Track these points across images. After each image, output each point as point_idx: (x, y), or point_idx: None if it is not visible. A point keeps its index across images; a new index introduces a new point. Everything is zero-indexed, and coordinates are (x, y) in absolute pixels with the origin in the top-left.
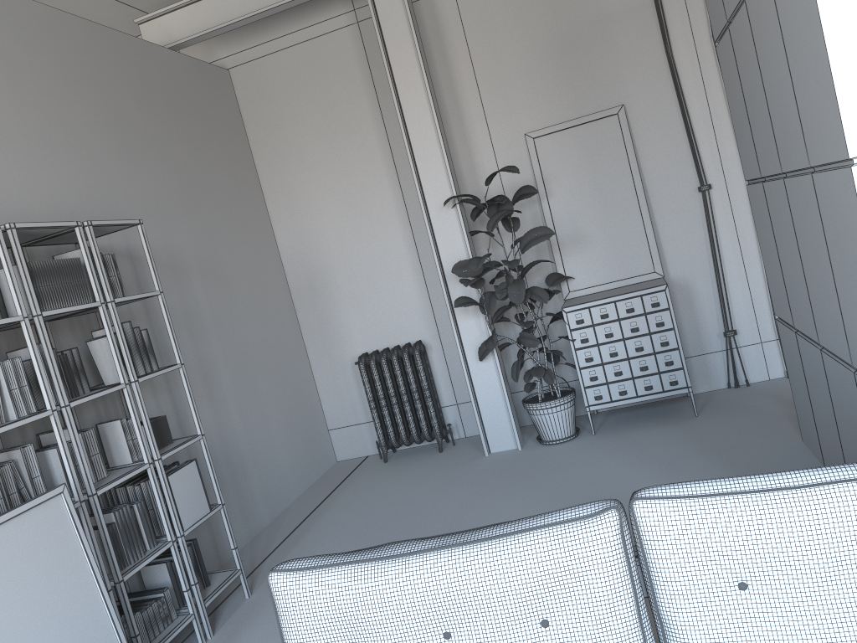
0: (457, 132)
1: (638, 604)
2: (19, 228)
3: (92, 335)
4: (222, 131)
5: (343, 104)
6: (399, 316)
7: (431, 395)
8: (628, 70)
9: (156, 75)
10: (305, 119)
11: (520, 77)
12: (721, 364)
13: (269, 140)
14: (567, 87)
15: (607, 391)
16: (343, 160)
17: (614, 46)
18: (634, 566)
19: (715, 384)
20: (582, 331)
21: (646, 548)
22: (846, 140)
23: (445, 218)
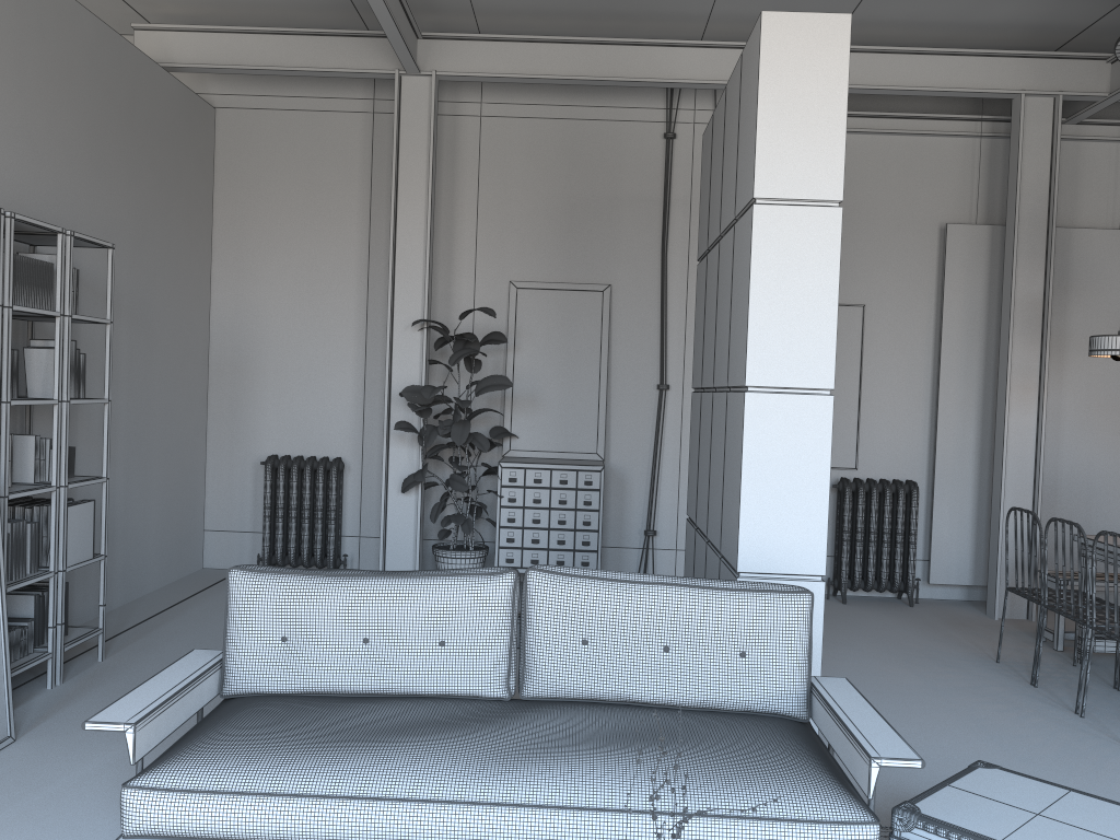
0: (443, 257)
1: (511, 642)
2: (17, 219)
3: (30, 343)
4: (191, 171)
5: (332, 188)
6: (325, 426)
7: (335, 519)
8: (623, 254)
9: (147, 95)
10: (285, 189)
11: (521, 225)
12: (635, 561)
13: (237, 196)
14: (563, 250)
15: (520, 556)
16: (314, 245)
17: (617, 227)
18: (516, 616)
19: None
20: (513, 490)
21: (528, 604)
22: (746, 372)
23: (408, 339)
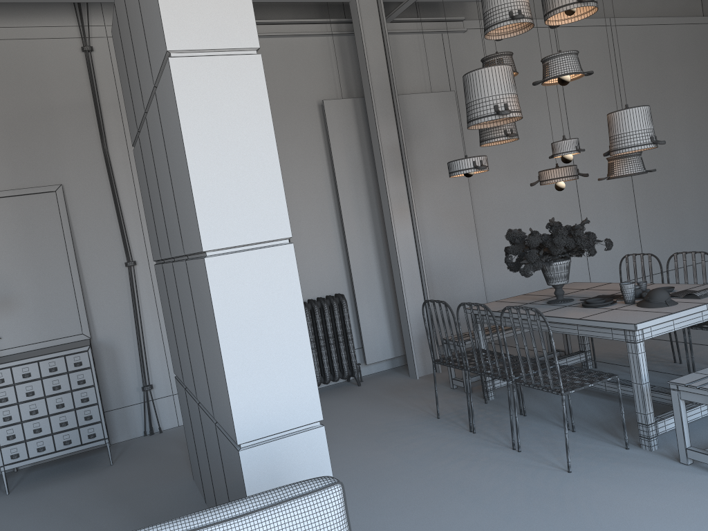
0: None
1: None
2: None
3: None
4: None
5: None
6: None
7: None
8: (68, 156)
9: None
10: None
11: None
12: (140, 415)
13: None
14: (7, 160)
15: (25, 448)
16: None
17: (57, 133)
18: None
19: (133, 433)
20: (3, 390)
21: None
22: (201, 236)
23: None
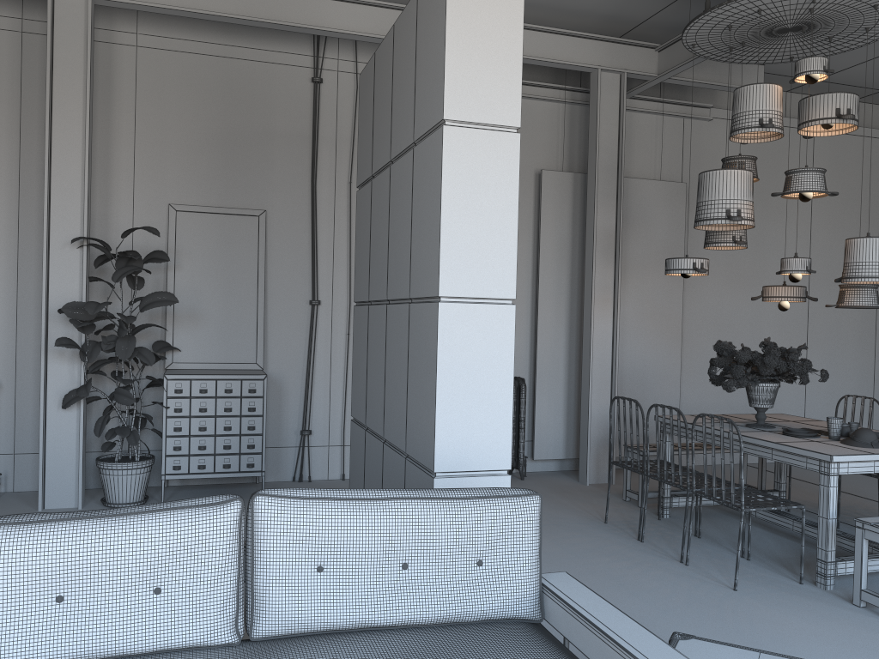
0: (100, 178)
1: (239, 579)
2: None
3: None
4: None
5: None
6: None
7: None
8: (277, 183)
9: None
10: None
11: (179, 151)
12: (292, 459)
13: None
14: (220, 177)
15: (187, 462)
16: None
17: (271, 159)
18: (243, 548)
19: (282, 476)
20: (179, 400)
21: (256, 534)
22: (439, 283)
23: (67, 256)
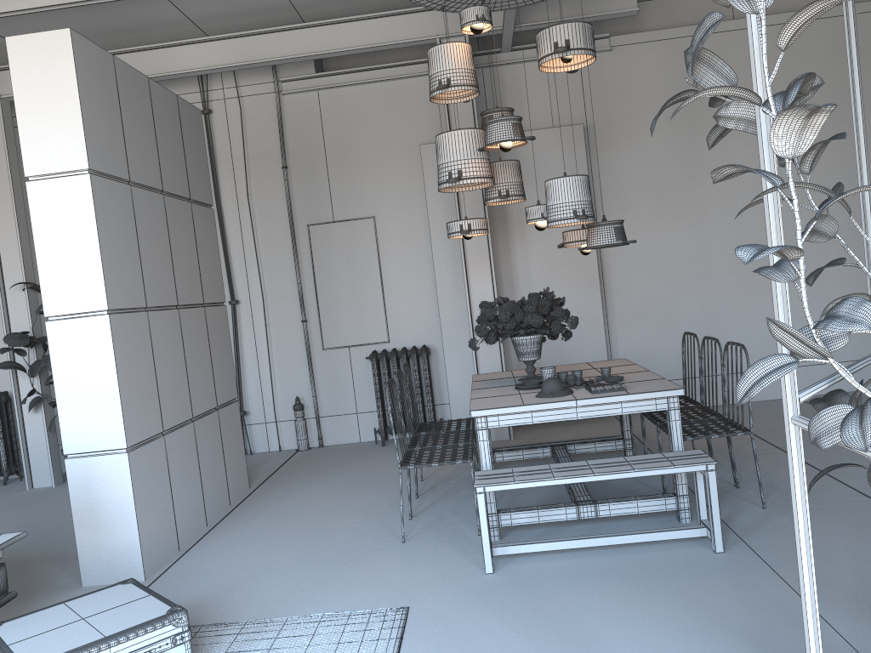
0: None
1: None
2: None
3: None
4: None
5: None
6: None
7: (6, 437)
8: None
9: None
10: None
11: None
12: None
13: None
14: None
15: None
16: None
17: None
18: None
19: None
20: None
21: None
22: (43, 306)
23: (18, 298)
